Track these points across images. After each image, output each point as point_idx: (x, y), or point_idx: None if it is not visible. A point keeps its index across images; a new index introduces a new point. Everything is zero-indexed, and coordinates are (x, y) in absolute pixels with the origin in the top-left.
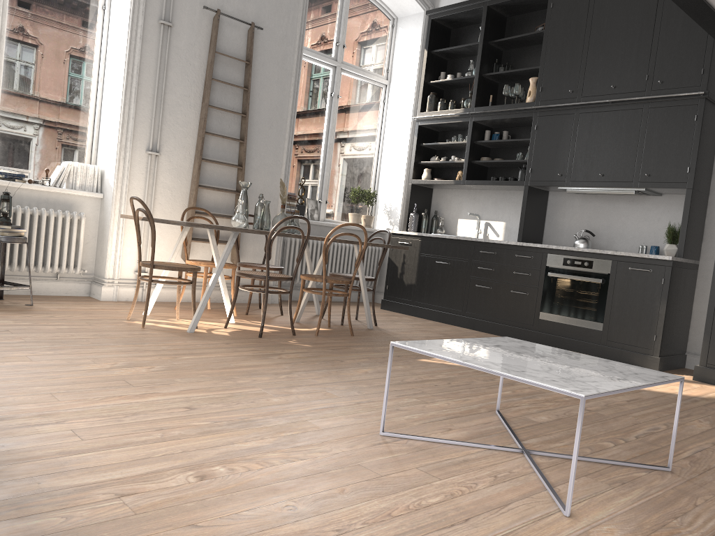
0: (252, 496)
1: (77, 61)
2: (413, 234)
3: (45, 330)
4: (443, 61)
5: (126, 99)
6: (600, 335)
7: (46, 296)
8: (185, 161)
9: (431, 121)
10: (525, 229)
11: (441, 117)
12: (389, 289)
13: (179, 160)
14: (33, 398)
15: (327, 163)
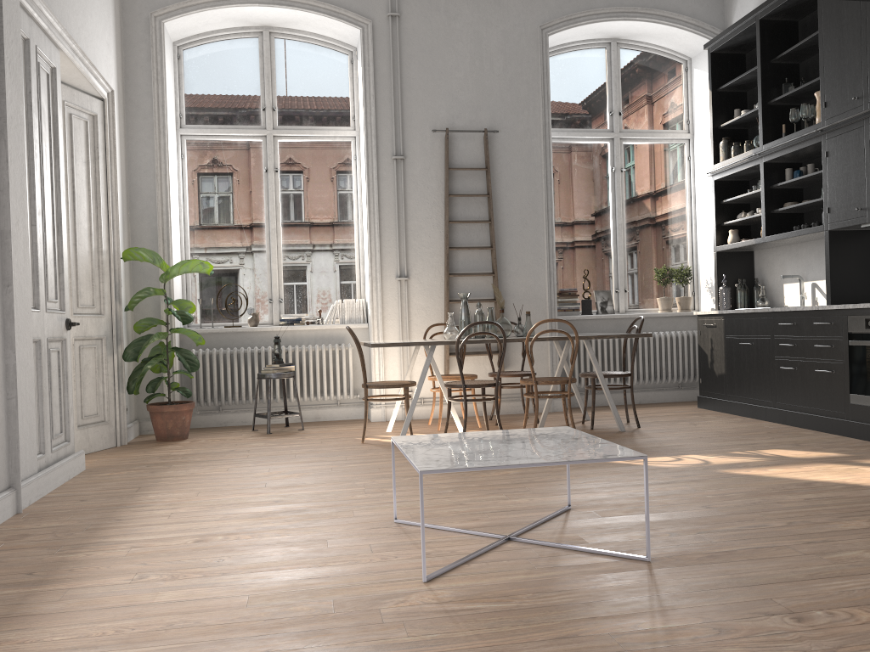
0: (208, 552)
1: (339, 210)
2: (714, 313)
3: (277, 448)
4: (740, 94)
5: (371, 235)
6: None
7: (329, 421)
8: (435, 280)
9: (725, 173)
10: (835, 287)
11: (732, 166)
12: (703, 382)
13: (429, 279)
14: (183, 494)
15: (618, 247)
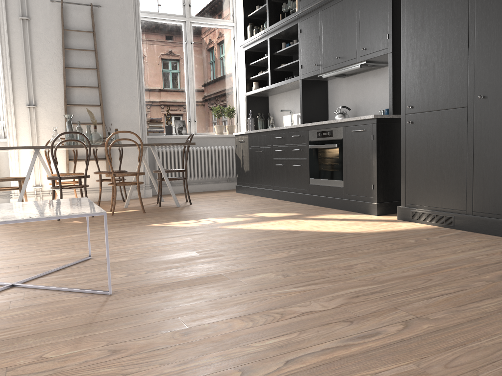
0: None
1: None
2: (243, 133)
3: None
4: None
5: (5, 74)
6: (342, 191)
7: None
8: (57, 108)
9: (250, 45)
10: (305, 115)
11: (253, 40)
12: (238, 177)
13: (52, 108)
14: None
15: (190, 92)
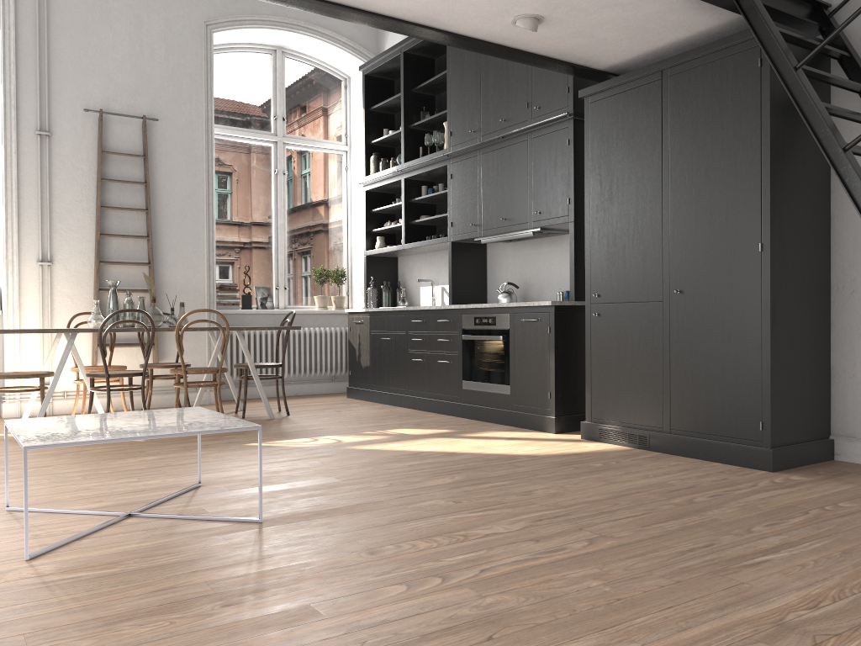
0: None
1: None
2: (362, 310)
3: None
4: (389, 116)
5: (8, 214)
6: (509, 399)
7: None
8: (84, 267)
9: (374, 185)
10: (456, 290)
11: (380, 179)
12: (352, 374)
13: (77, 266)
14: None
15: (279, 246)
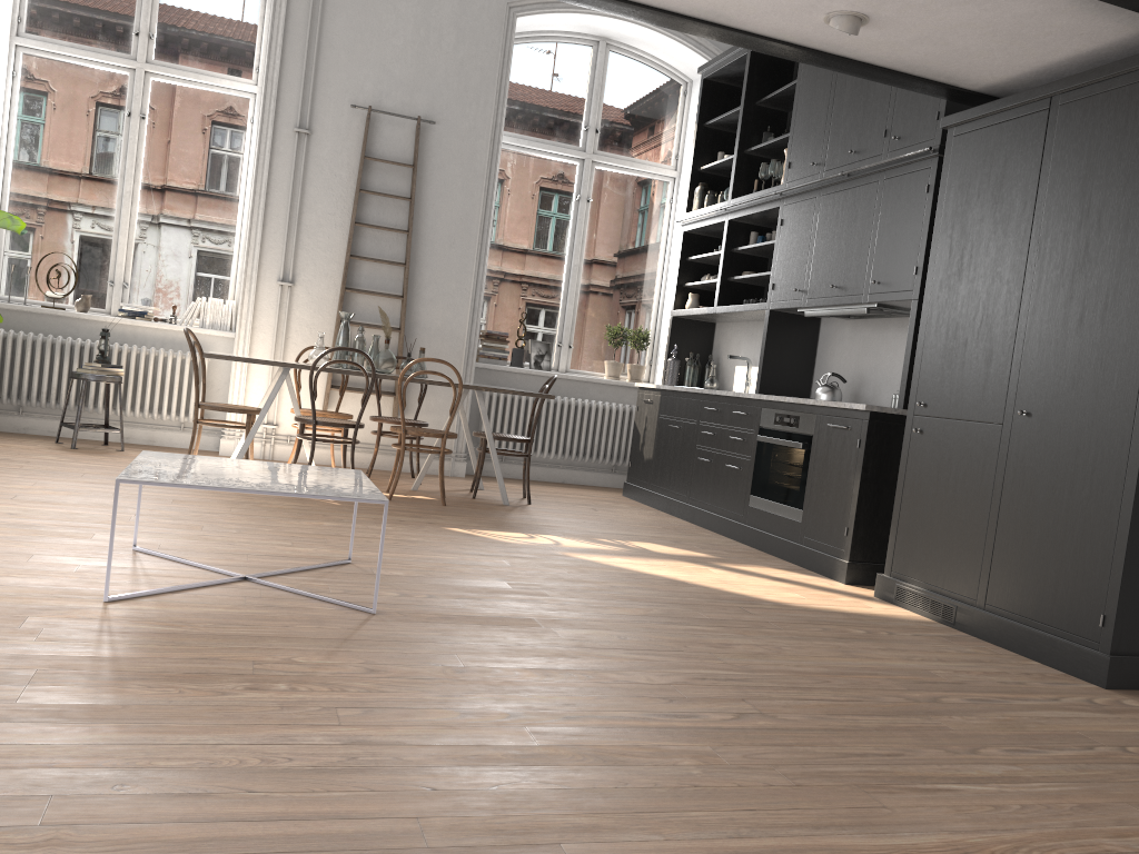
0: None
1: (221, 183)
2: (652, 386)
3: (67, 465)
4: (730, 135)
5: (253, 222)
6: (798, 528)
7: (167, 447)
8: (328, 292)
9: (694, 225)
10: (767, 375)
11: (700, 218)
12: (632, 467)
13: (320, 291)
14: None
15: (569, 292)
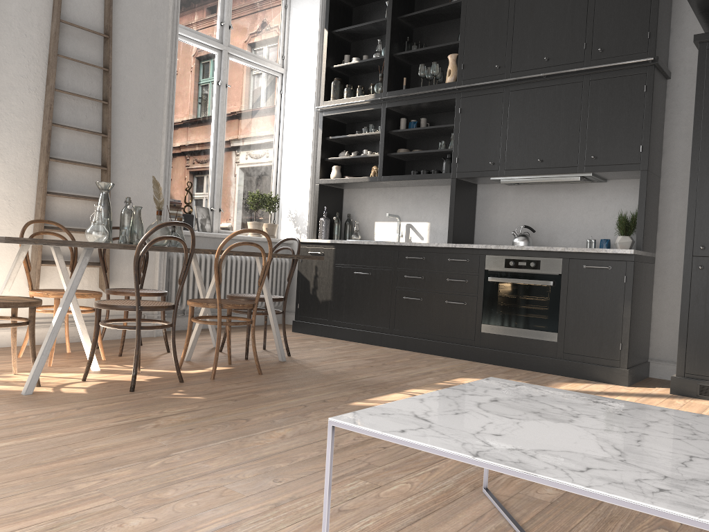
0: None
1: None
2: (325, 241)
3: None
4: (346, 43)
5: None
6: (555, 347)
7: None
8: (26, 161)
9: (338, 111)
10: (455, 229)
11: (349, 105)
12: (301, 308)
13: (17, 160)
14: None
15: (218, 164)
